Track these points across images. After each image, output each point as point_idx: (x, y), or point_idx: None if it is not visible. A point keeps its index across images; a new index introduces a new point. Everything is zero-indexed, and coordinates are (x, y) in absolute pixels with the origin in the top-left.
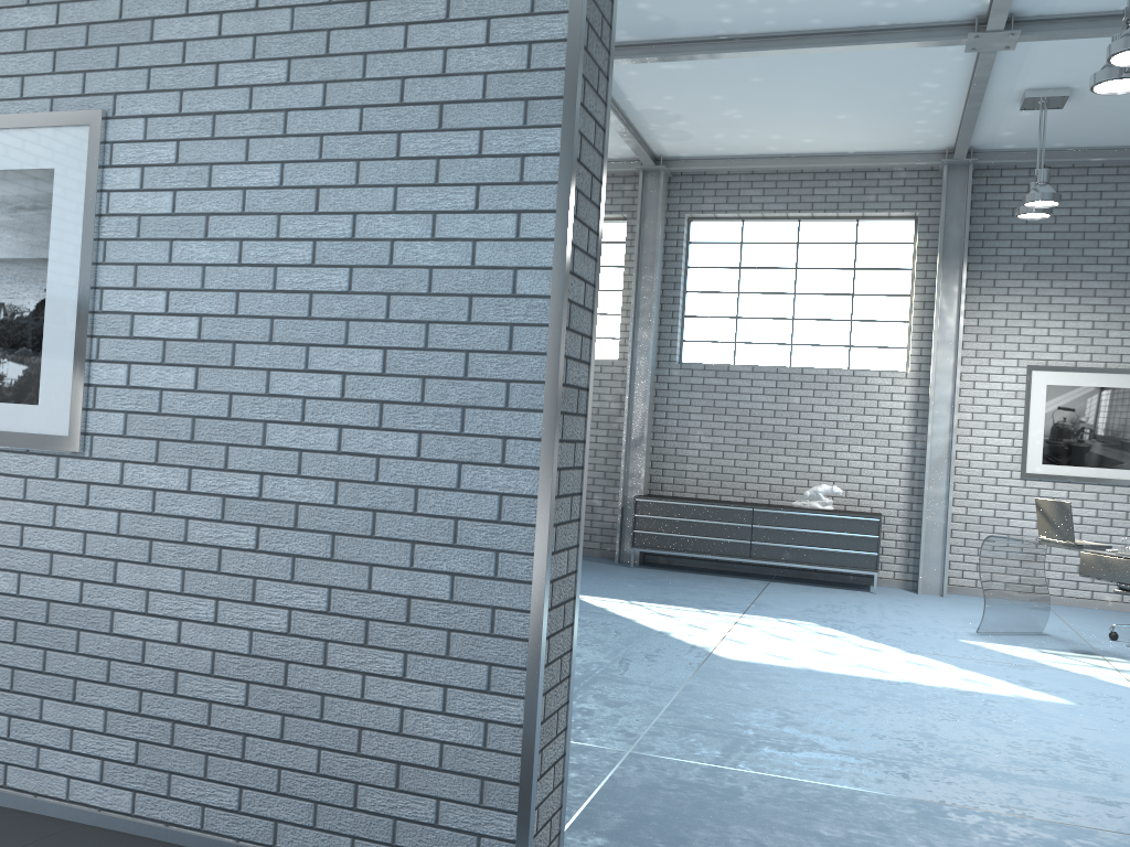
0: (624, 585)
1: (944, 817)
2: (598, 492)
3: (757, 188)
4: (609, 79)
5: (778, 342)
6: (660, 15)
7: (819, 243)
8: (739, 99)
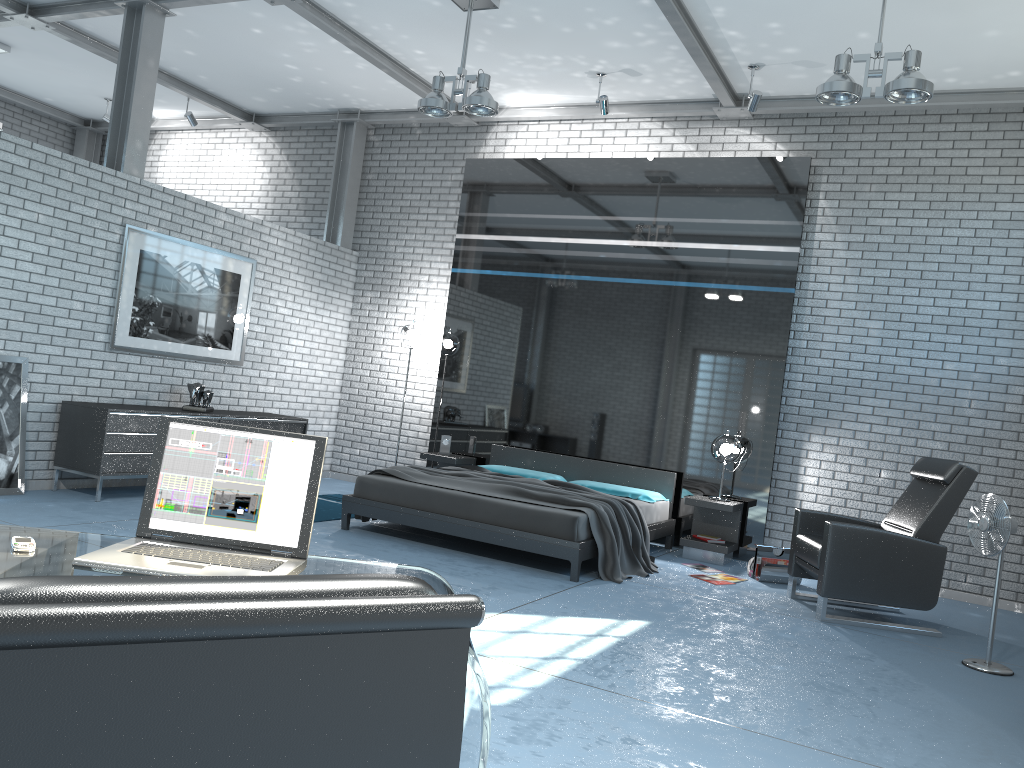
0: (778, 664)
1: None
2: None
3: None
4: None
5: None
6: None
7: None
8: None
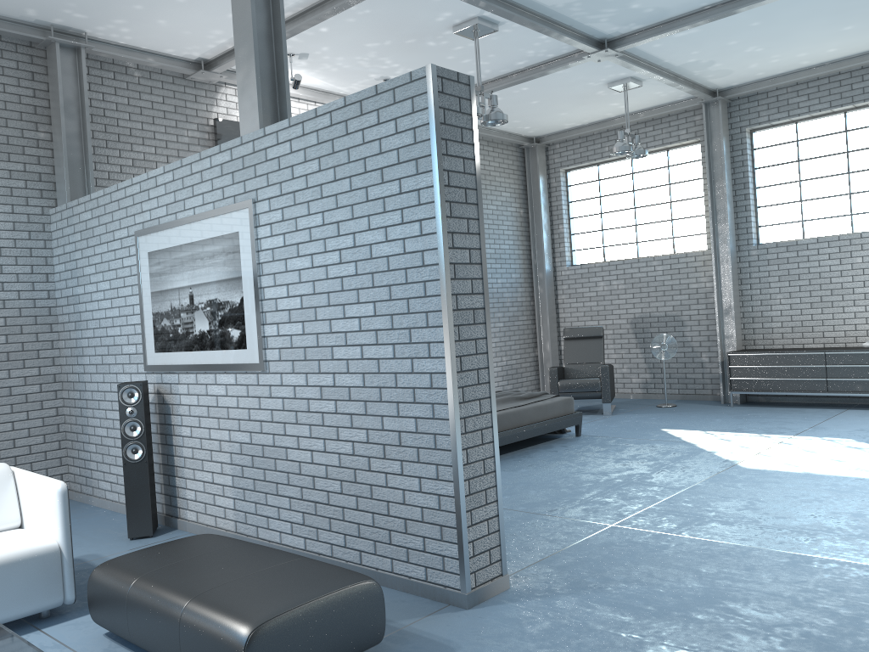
0: (712, 420)
1: (806, 564)
2: (705, 351)
3: (802, 95)
4: (474, 130)
5: (839, 215)
6: (651, 8)
7: (865, 127)
8: (751, 39)
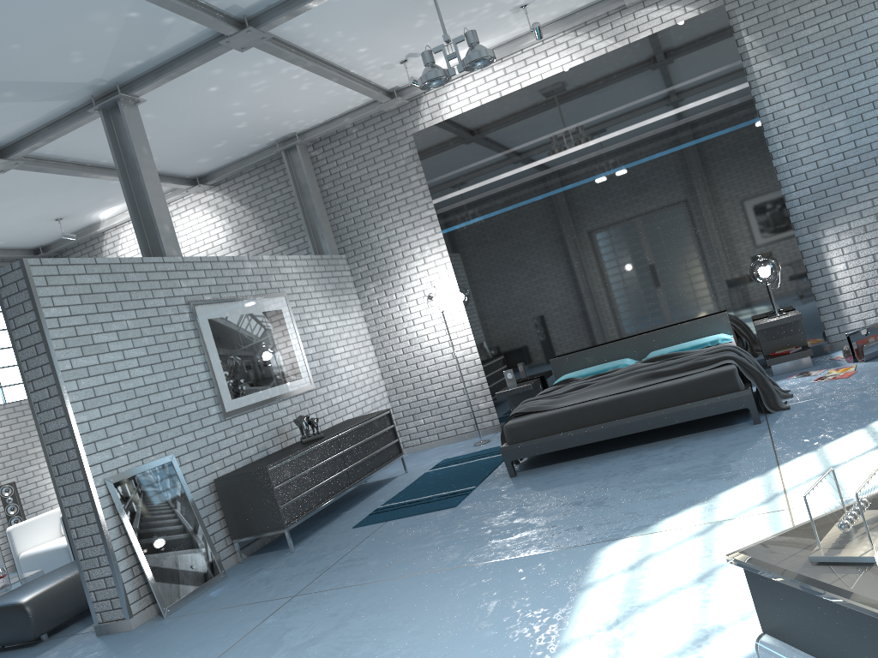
0: None
1: None
2: None
3: None
4: (31, 298)
5: None
6: None
7: None
8: None
